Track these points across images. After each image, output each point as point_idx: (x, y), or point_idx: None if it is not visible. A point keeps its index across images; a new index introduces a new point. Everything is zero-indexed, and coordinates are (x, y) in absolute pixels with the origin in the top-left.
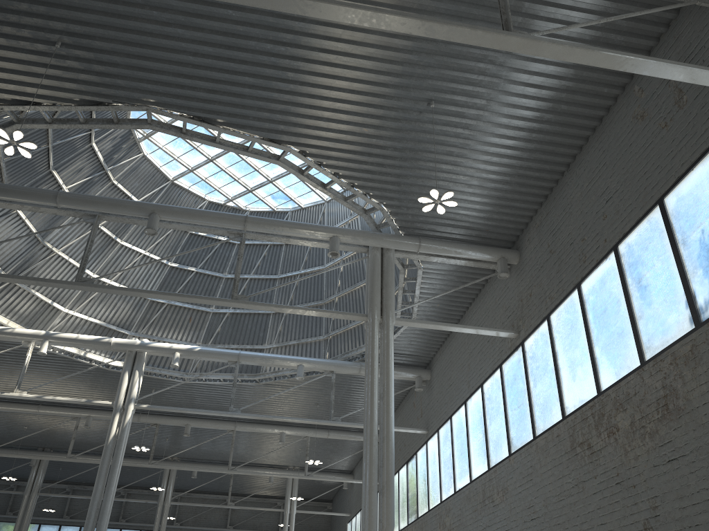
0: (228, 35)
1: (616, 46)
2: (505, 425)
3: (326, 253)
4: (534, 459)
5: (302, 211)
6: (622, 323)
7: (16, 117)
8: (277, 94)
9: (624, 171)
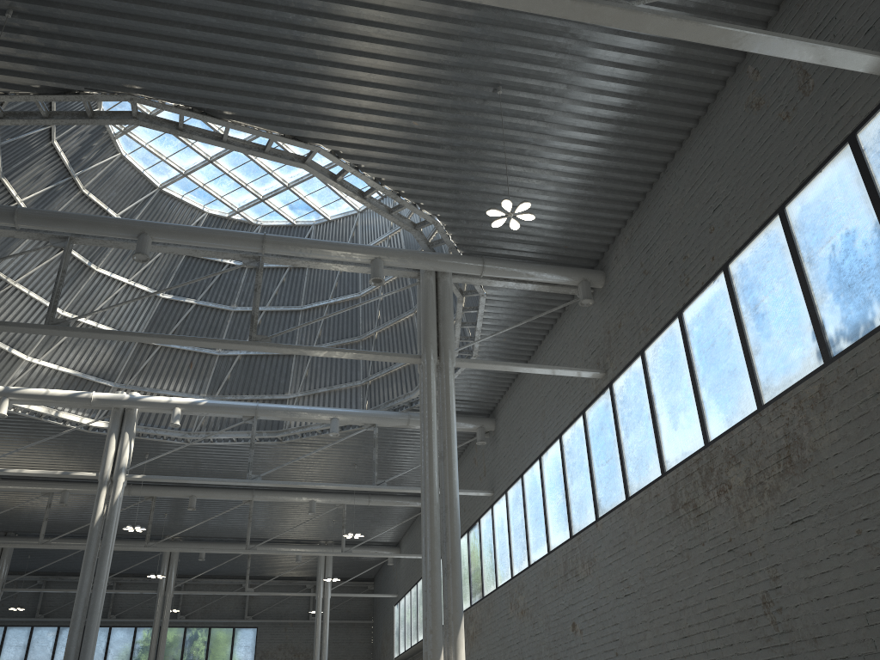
0: (237, 1)
1: (727, 16)
2: (591, 484)
3: (361, 277)
4: (628, 524)
5: (329, 224)
6: (734, 359)
7: None
8: (302, 78)
9: (735, 172)
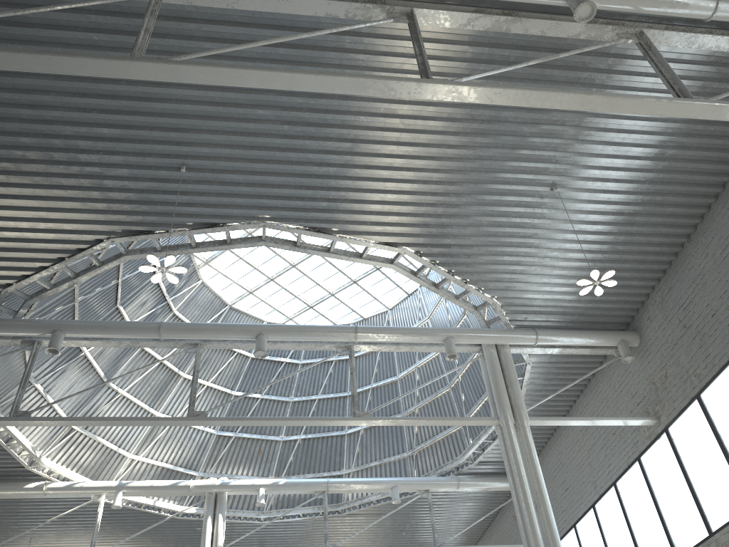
0: (357, 141)
1: None
2: (662, 525)
3: (397, 362)
4: None
5: (365, 321)
6: None
7: (124, 249)
8: (400, 195)
9: None
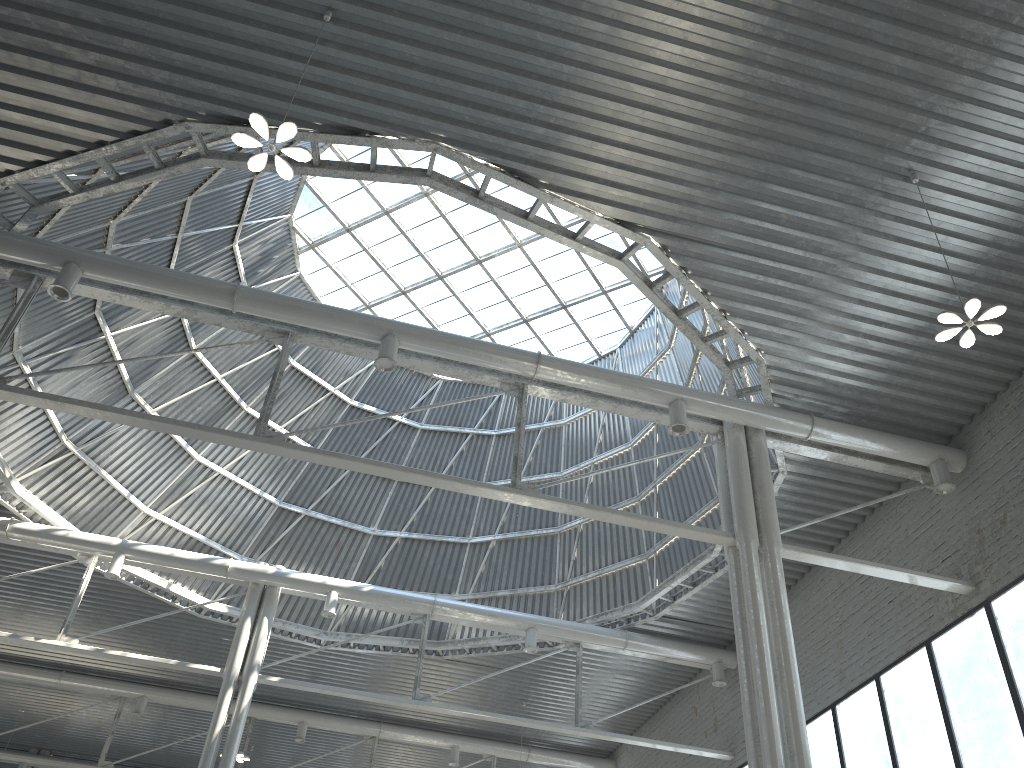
0: (619, 25)
1: None
2: (950, 747)
3: (564, 453)
4: None
5: None
6: None
7: (204, 148)
8: (663, 140)
9: None
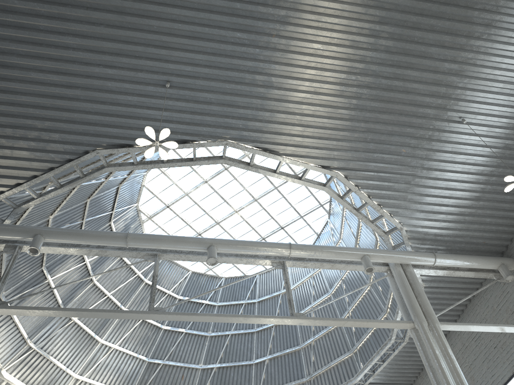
0: (312, 68)
1: None
2: None
3: (295, 304)
4: None
5: (268, 273)
6: None
7: (106, 163)
8: (339, 121)
9: None
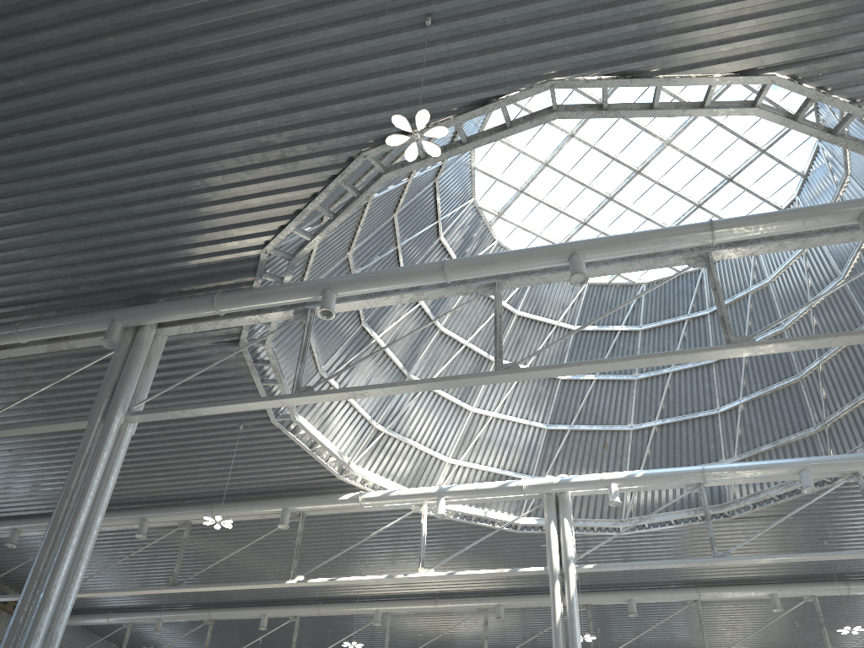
0: None
1: None
2: None
3: (779, 307)
4: None
5: (722, 261)
6: None
7: (382, 167)
8: None
9: None
